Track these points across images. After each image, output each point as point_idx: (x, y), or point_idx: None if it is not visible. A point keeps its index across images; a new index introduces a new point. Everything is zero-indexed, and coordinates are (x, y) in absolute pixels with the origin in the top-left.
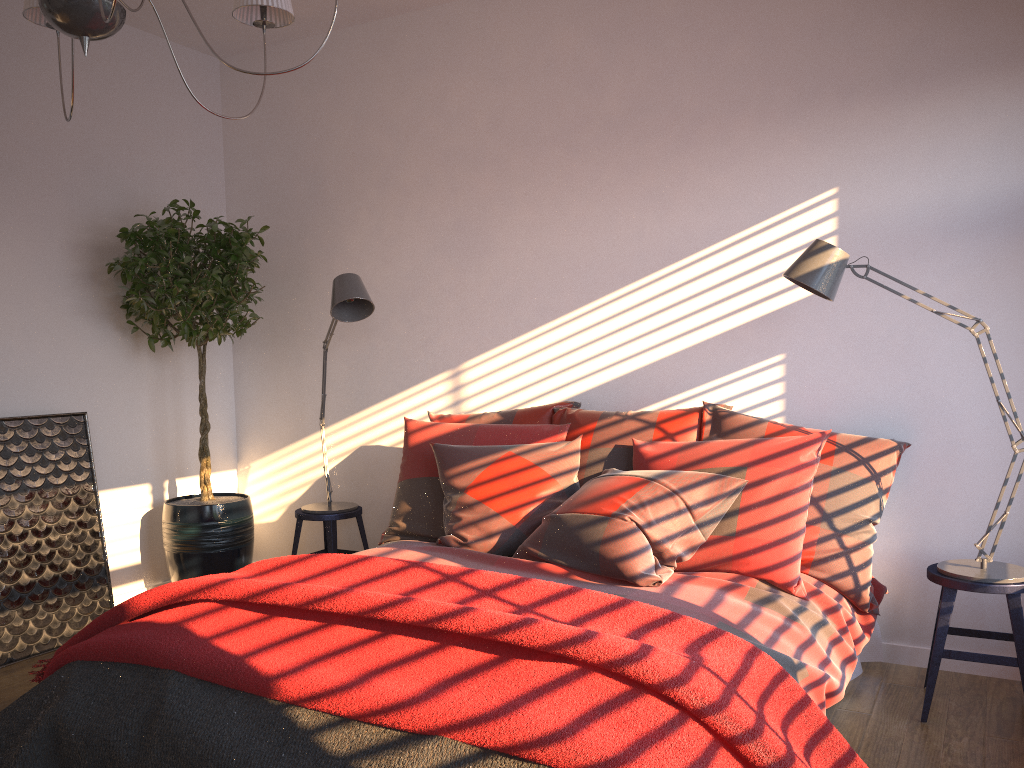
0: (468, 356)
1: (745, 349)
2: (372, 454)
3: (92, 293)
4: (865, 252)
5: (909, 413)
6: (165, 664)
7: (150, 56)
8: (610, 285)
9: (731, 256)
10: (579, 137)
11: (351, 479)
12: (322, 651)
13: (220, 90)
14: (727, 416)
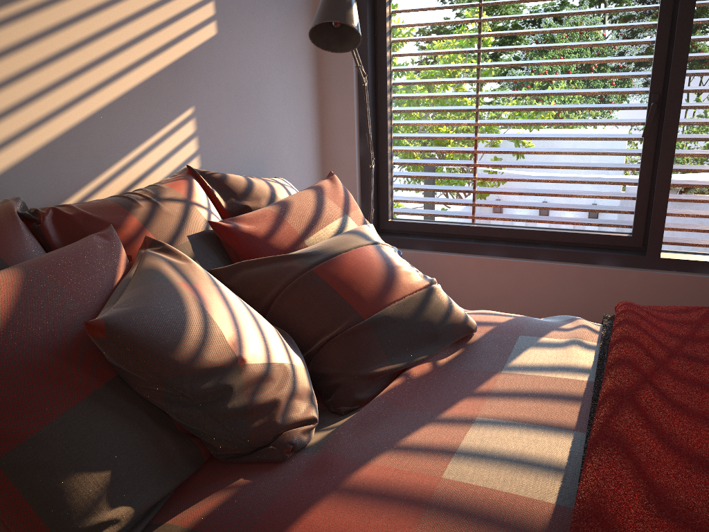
0: None
1: (165, 102)
2: None
3: None
4: (230, 4)
5: (264, 155)
6: None
7: None
8: None
9: None
10: None
11: None
12: None
13: None
14: (225, 177)
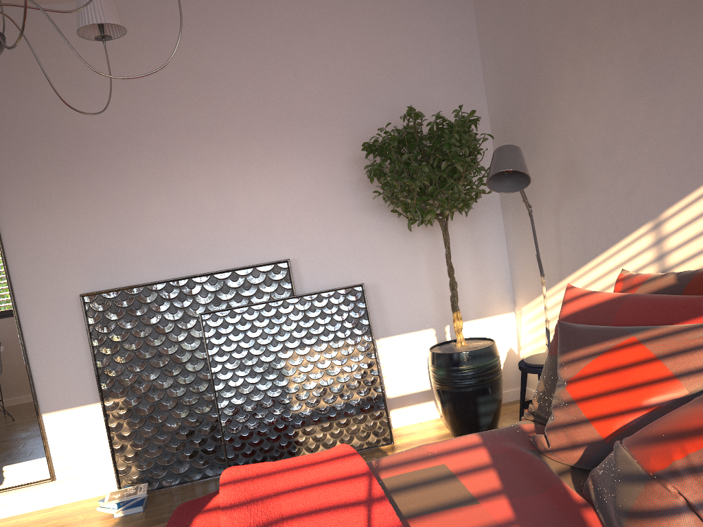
0: (666, 204)
1: None
2: None
3: (371, 192)
4: None
5: None
6: None
7: None
8: None
9: None
10: None
11: None
12: None
13: None
14: None
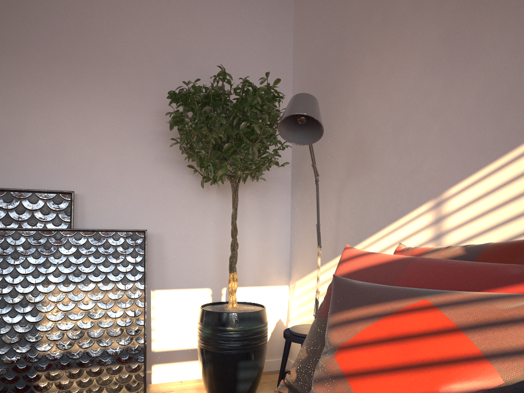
0: (451, 183)
1: None
2: None
3: (173, 147)
4: None
5: None
6: None
7: None
8: None
9: None
10: None
11: None
12: None
13: (293, 2)
14: None
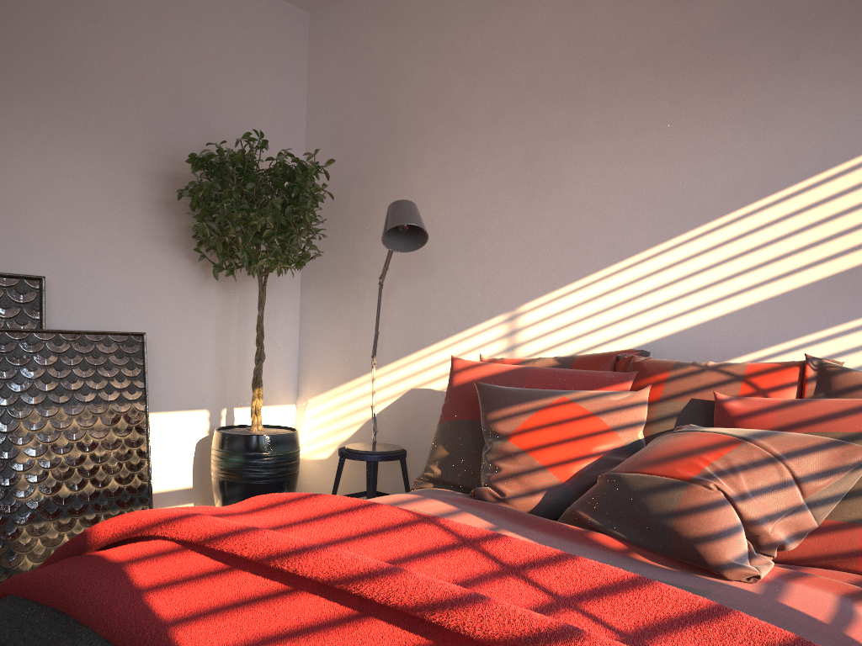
0: (527, 298)
1: (861, 295)
2: (422, 397)
3: (166, 221)
4: None
5: None
6: (83, 618)
7: (242, 3)
8: (692, 220)
9: (849, 183)
10: (665, 57)
11: (400, 422)
12: (274, 630)
13: (308, 42)
14: (839, 372)
